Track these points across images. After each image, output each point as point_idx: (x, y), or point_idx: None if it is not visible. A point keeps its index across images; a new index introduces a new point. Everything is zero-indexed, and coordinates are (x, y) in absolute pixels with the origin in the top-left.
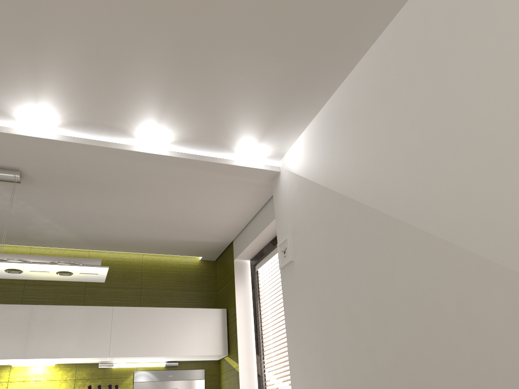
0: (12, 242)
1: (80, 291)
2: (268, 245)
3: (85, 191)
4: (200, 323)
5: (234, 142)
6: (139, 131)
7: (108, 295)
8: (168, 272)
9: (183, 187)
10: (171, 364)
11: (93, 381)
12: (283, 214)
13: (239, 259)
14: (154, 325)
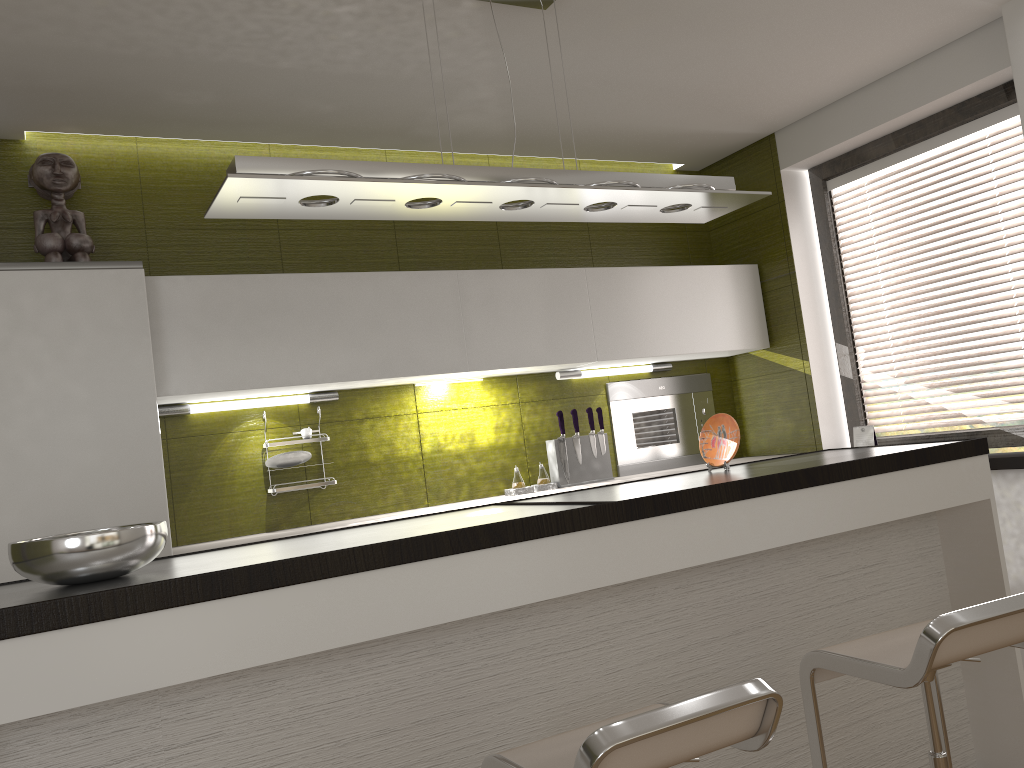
0: (367, 142)
1: (491, 240)
2: (888, 139)
3: (636, 27)
4: (723, 294)
5: None
6: None
7: (538, 245)
8: None
9: (828, 18)
10: (662, 368)
11: (546, 404)
12: None
13: (791, 168)
14: (655, 300)
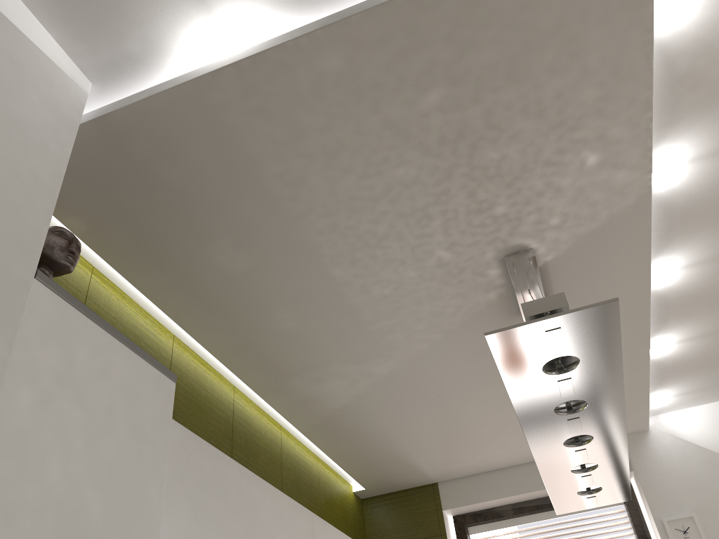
0: (250, 371)
1: None
2: (522, 505)
3: None
4: None
5: (671, 385)
6: (663, 336)
7: None
8: (336, 500)
9: None
10: None
11: None
12: (666, 483)
13: (448, 511)
14: None
